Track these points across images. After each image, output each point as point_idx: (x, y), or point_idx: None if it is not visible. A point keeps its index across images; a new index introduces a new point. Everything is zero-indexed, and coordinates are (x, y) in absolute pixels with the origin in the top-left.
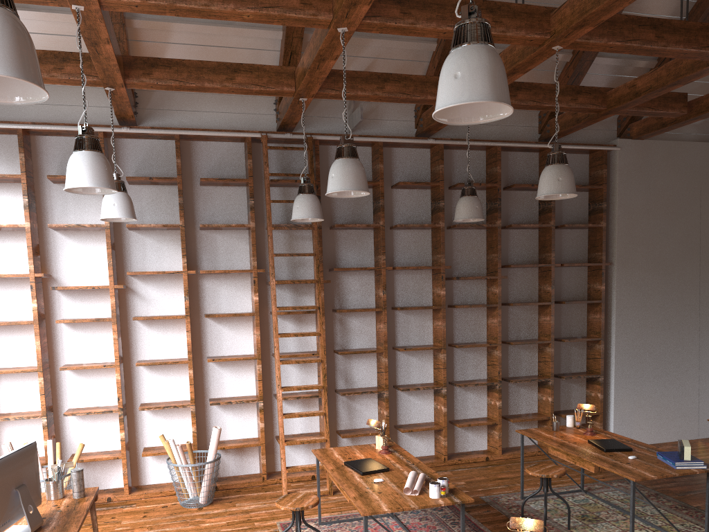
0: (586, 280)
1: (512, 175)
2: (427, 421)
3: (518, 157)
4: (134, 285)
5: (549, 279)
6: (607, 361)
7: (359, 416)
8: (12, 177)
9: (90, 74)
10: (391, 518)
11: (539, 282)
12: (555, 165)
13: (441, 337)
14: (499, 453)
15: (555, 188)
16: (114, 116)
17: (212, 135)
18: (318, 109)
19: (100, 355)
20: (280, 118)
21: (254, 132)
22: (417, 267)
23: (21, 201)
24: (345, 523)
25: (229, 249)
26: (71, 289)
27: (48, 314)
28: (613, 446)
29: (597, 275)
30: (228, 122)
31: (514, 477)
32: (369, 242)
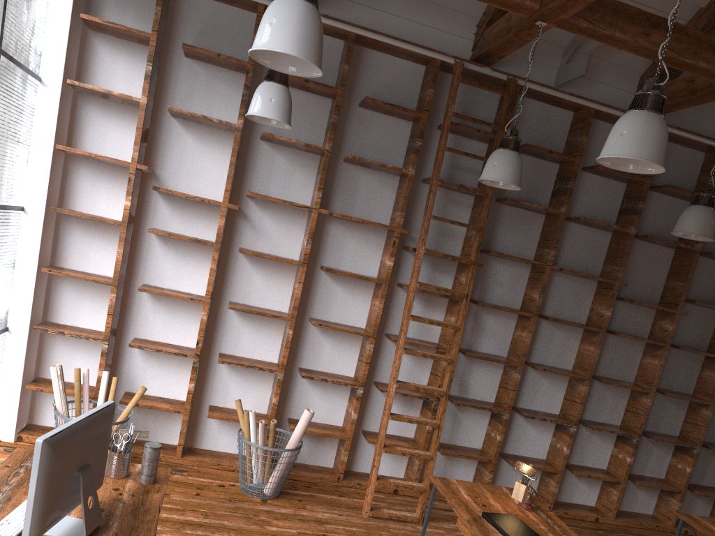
0: None
1: None
2: (538, 457)
3: None
4: (248, 209)
5: None
6: None
7: (463, 432)
8: (140, 34)
9: None
10: None
11: (714, 328)
12: None
13: (588, 366)
14: (612, 517)
15: None
16: None
17: (396, 45)
18: (526, 47)
19: (187, 284)
20: (485, 45)
21: (446, 55)
22: (587, 275)
23: (140, 69)
24: None
25: (371, 194)
26: (176, 195)
27: (138, 218)
28: None
29: None
30: (415, 35)
31: None
32: (536, 229)
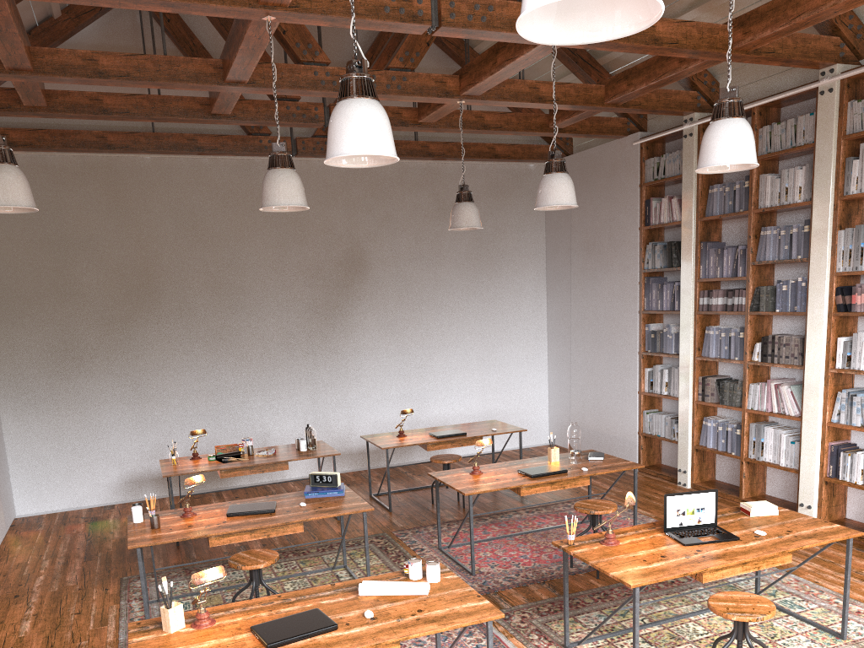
0: None
1: None
2: None
3: None
4: None
5: None
6: None
7: None
8: None
9: None
10: None
11: None
12: (295, 171)
13: None
14: None
15: (305, 199)
16: None
17: None
18: None
19: None
20: None
21: None
22: None
23: None
24: None
25: None
26: None
27: None
28: (264, 506)
29: None
30: None
31: (48, 644)
32: None
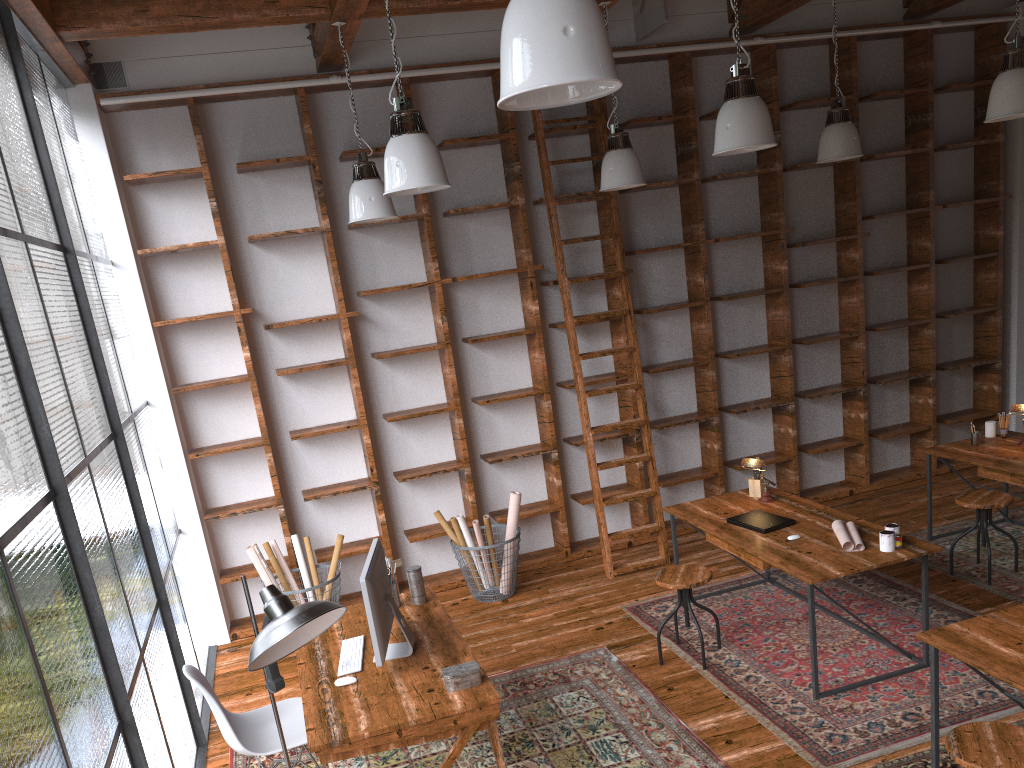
0: (972, 224)
1: (867, 78)
2: (765, 451)
3: (875, 49)
4: (365, 308)
5: (926, 230)
6: (1004, 338)
7: (676, 455)
8: (190, 173)
9: (315, 5)
10: (770, 584)
11: (907, 235)
12: (1019, 70)
13: (784, 333)
14: (866, 483)
15: (1021, 104)
16: (308, 60)
17: (455, 72)
18: None
19: (333, 413)
20: None
21: None
22: (747, 236)
23: (198, 207)
24: (712, 597)
25: (485, 240)
26: (291, 325)
27: (257, 365)
28: None
29: (991, 215)
30: (467, 48)
31: (902, 513)
32: (674, 205)
